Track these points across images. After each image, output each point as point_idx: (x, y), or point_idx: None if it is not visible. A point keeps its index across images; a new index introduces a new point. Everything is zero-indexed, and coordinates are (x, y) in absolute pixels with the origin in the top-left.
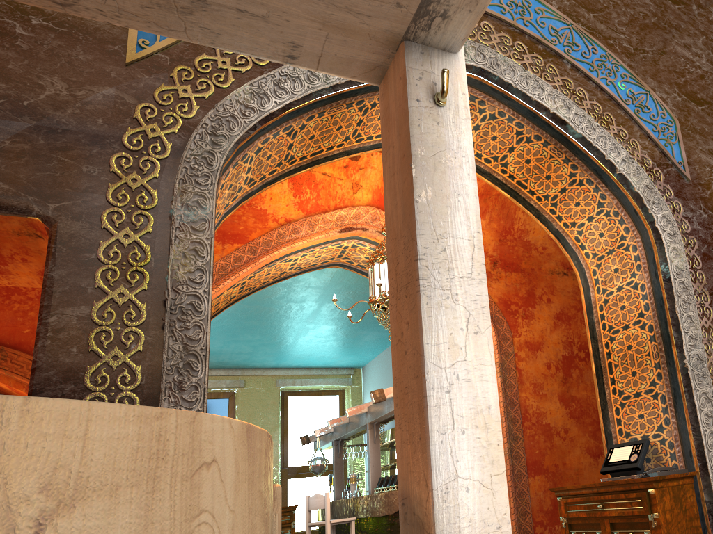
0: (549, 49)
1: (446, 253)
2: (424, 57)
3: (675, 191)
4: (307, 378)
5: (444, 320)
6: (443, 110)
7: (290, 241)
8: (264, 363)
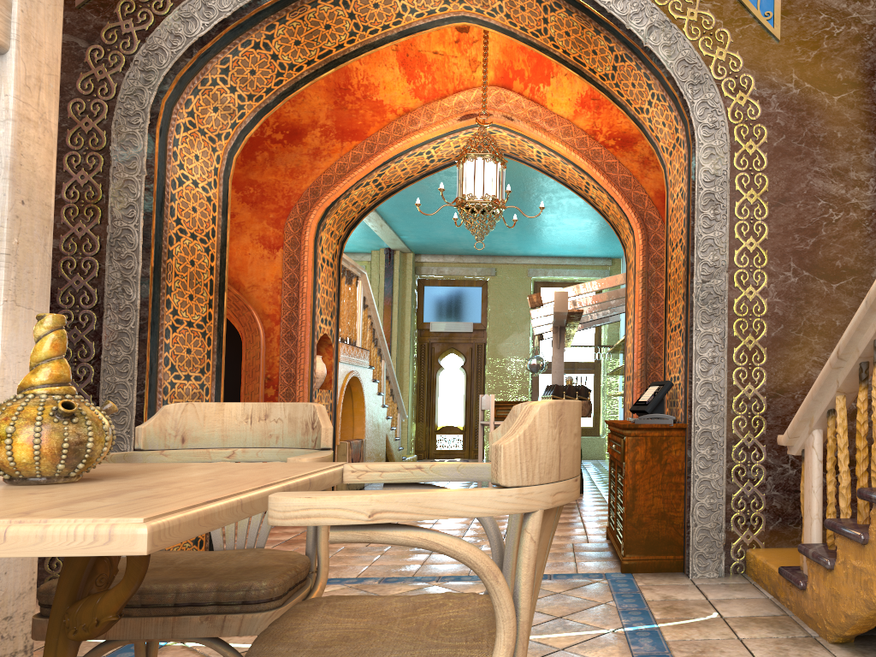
0: None
1: None
2: None
3: (748, 60)
4: (560, 268)
5: None
6: None
7: (407, 135)
8: (511, 252)
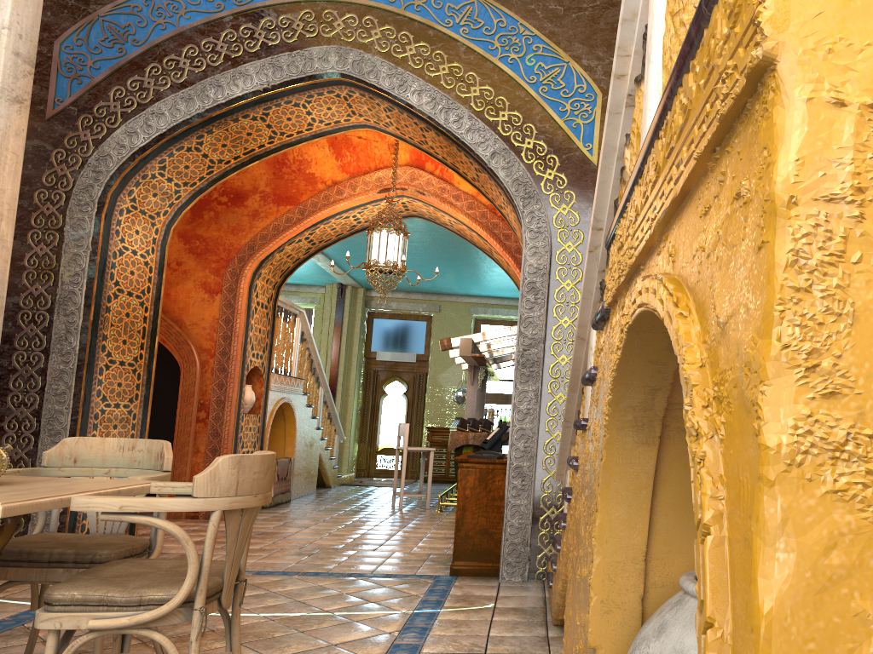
0: (442, 32)
1: None
2: None
3: (571, 180)
4: (499, 308)
5: None
6: None
7: (334, 202)
8: (454, 291)
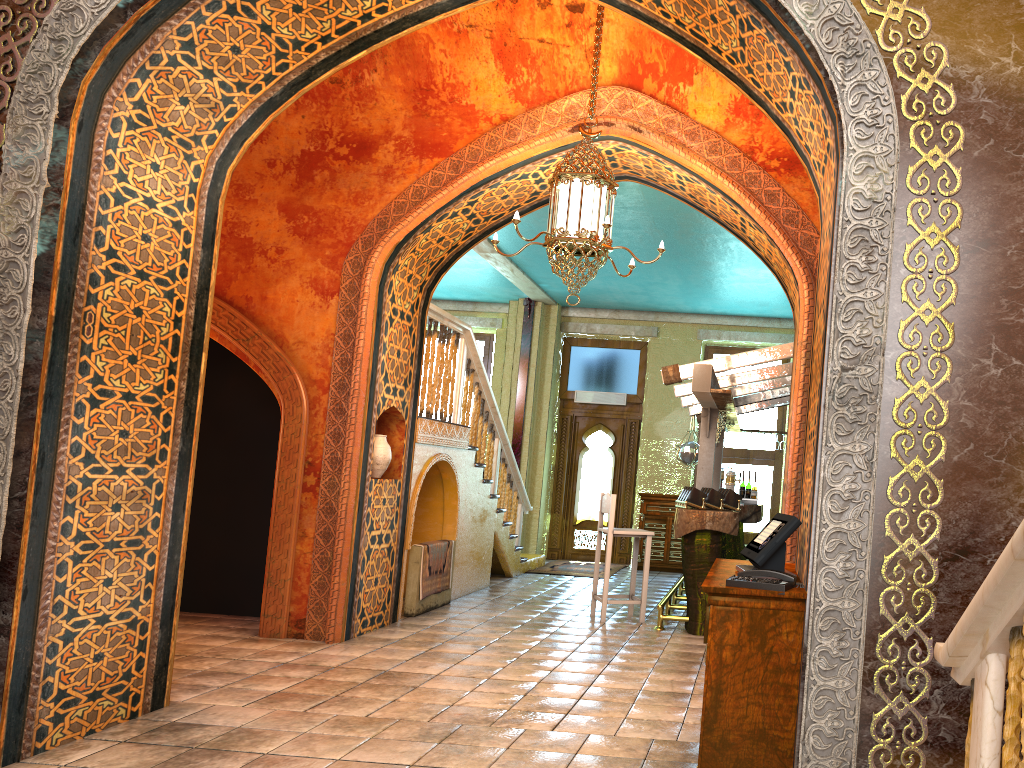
0: None
1: None
2: None
3: (938, 20)
4: (738, 331)
5: None
6: None
7: (503, 150)
8: (678, 308)
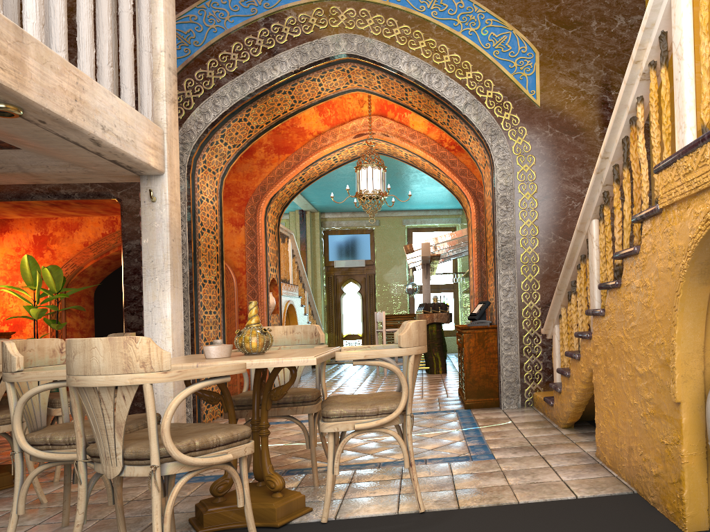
0: (418, 16)
1: (153, 262)
2: (148, 181)
3: (522, 118)
4: (425, 218)
5: (151, 287)
6: (155, 203)
7: (320, 148)
8: (390, 208)
